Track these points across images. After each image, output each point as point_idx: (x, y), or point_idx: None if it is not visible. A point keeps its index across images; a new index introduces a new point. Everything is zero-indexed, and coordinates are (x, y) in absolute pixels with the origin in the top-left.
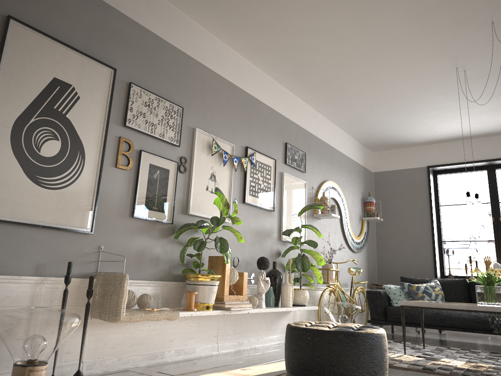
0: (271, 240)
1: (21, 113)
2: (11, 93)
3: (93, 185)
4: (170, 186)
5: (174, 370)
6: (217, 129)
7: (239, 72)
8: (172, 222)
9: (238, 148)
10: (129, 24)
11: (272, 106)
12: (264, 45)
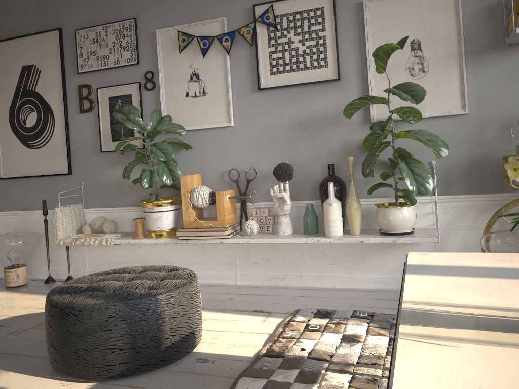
0: (344, 128)
1: (10, 104)
2: (3, 94)
3: (63, 136)
4: None
5: None
6: (195, 11)
7: None
8: (143, 146)
9: (240, 15)
10: None
11: None
12: None
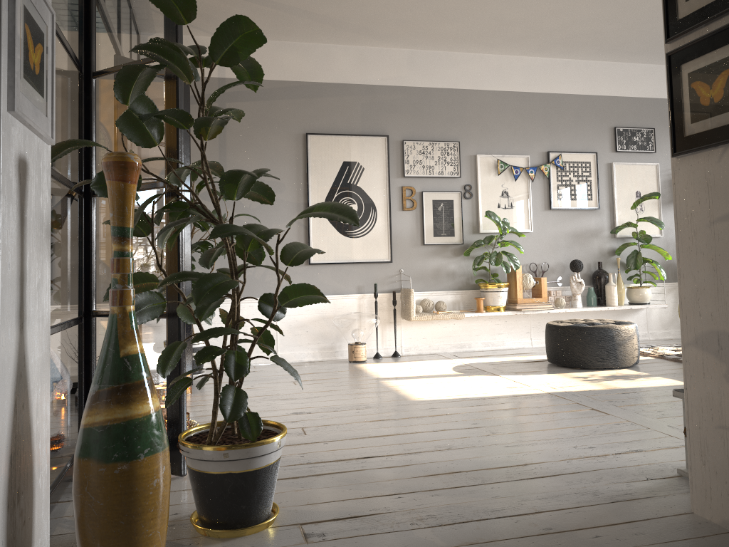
0: (600, 239)
1: (327, 193)
2: (319, 183)
3: (386, 228)
4: (456, 213)
5: (467, 355)
6: (505, 146)
7: (528, 75)
8: (462, 242)
9: (536, 156)
10: (394, 91)
11: (586, 93)
12: (541, 45)
